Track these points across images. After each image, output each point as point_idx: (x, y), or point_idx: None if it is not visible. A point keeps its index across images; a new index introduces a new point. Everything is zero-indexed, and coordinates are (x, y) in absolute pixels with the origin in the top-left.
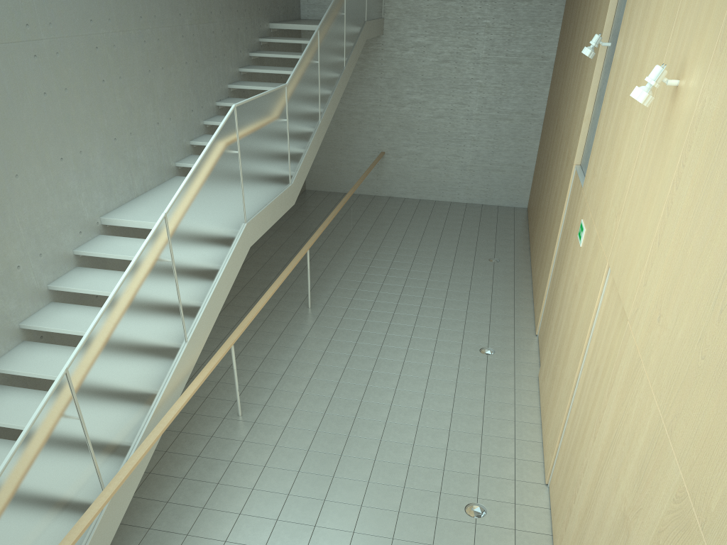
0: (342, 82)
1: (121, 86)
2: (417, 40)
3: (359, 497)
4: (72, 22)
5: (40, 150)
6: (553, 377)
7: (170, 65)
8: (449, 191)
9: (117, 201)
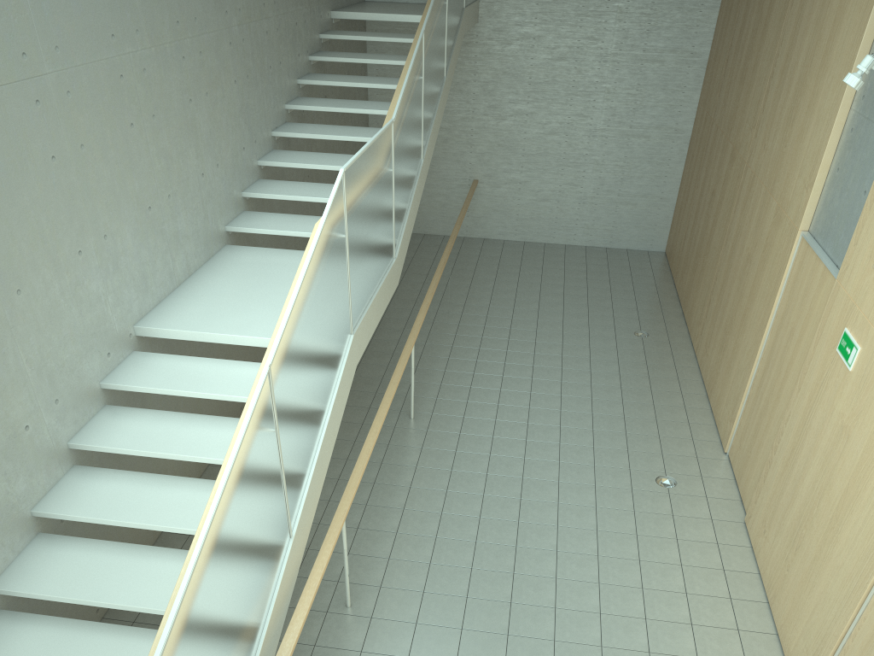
0: (443, 99)
1: (154, 129)
2: (523, 30)
3: None
4: (87, 41)
5: (50, 244)
6: (794, 546)
7: (215, 88)
8: (563, 230)
9: (154, 297)
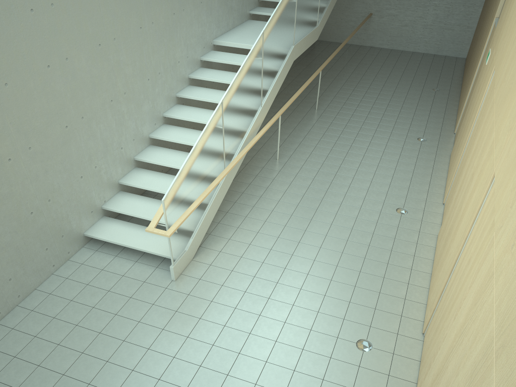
0: None
1: None
2: None
3: (340, 200)
4: None
5: None
6: (458, 147)
7: None
8: (413, 43)
9: (221, 31)
